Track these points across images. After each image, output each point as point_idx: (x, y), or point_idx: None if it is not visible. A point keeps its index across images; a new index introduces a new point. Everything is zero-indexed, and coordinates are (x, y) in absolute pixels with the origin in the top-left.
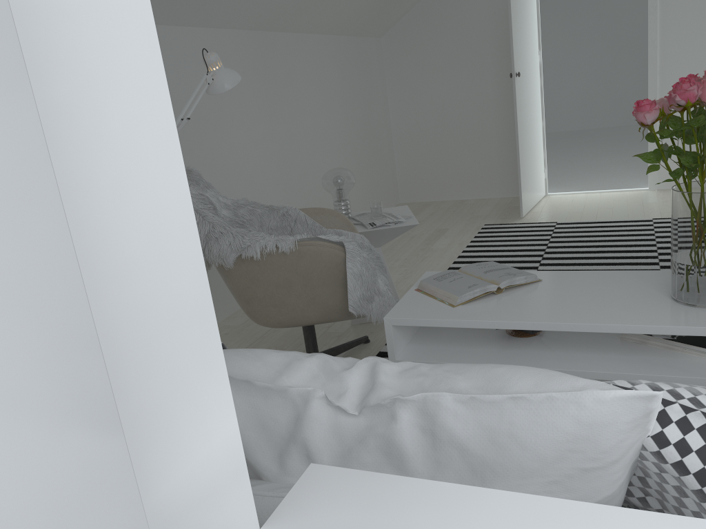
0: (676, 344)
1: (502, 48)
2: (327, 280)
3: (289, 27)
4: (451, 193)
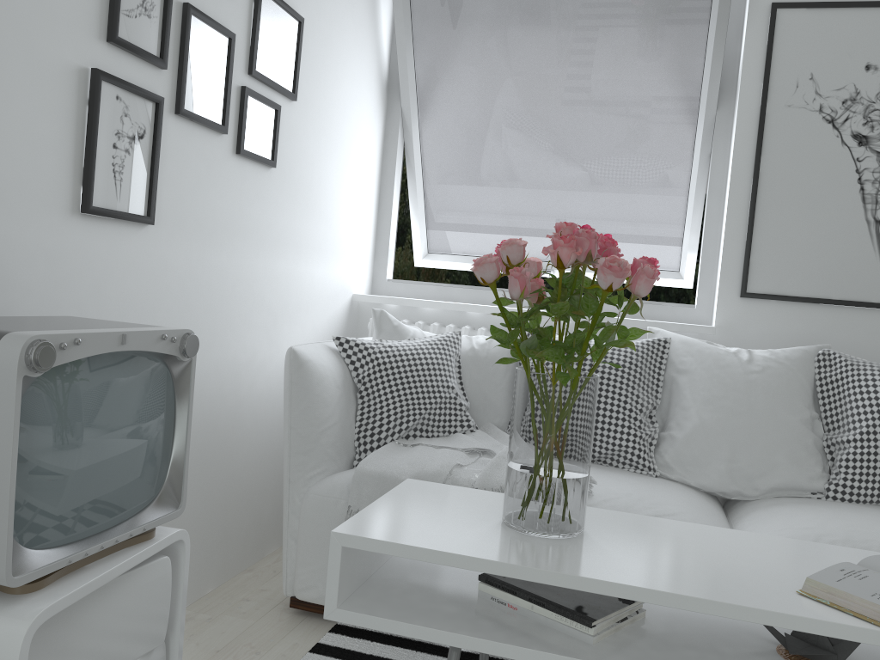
0: None
1: None
2: None
3: None
4: None
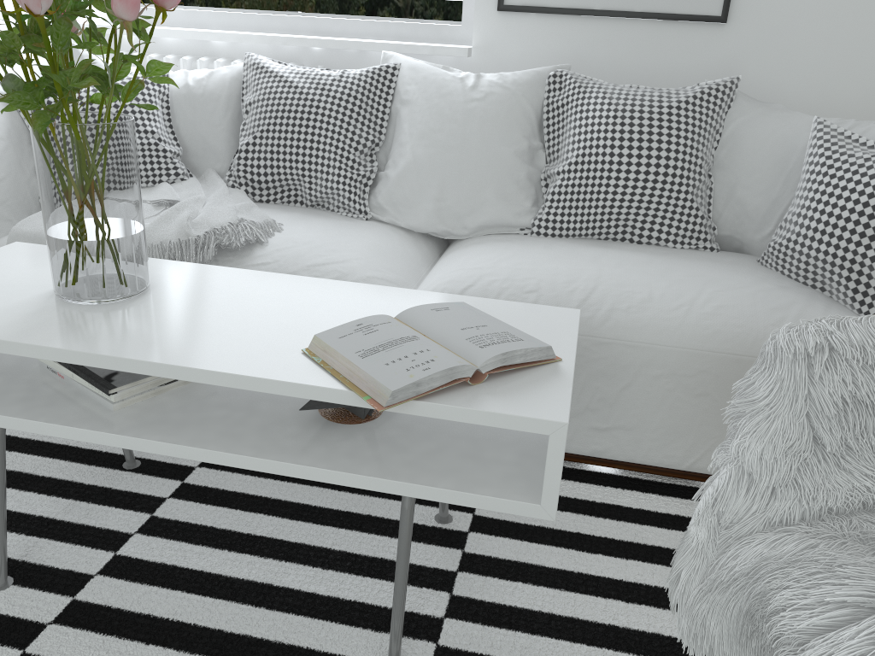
0: None
1: None
2: None
3: None
4: None
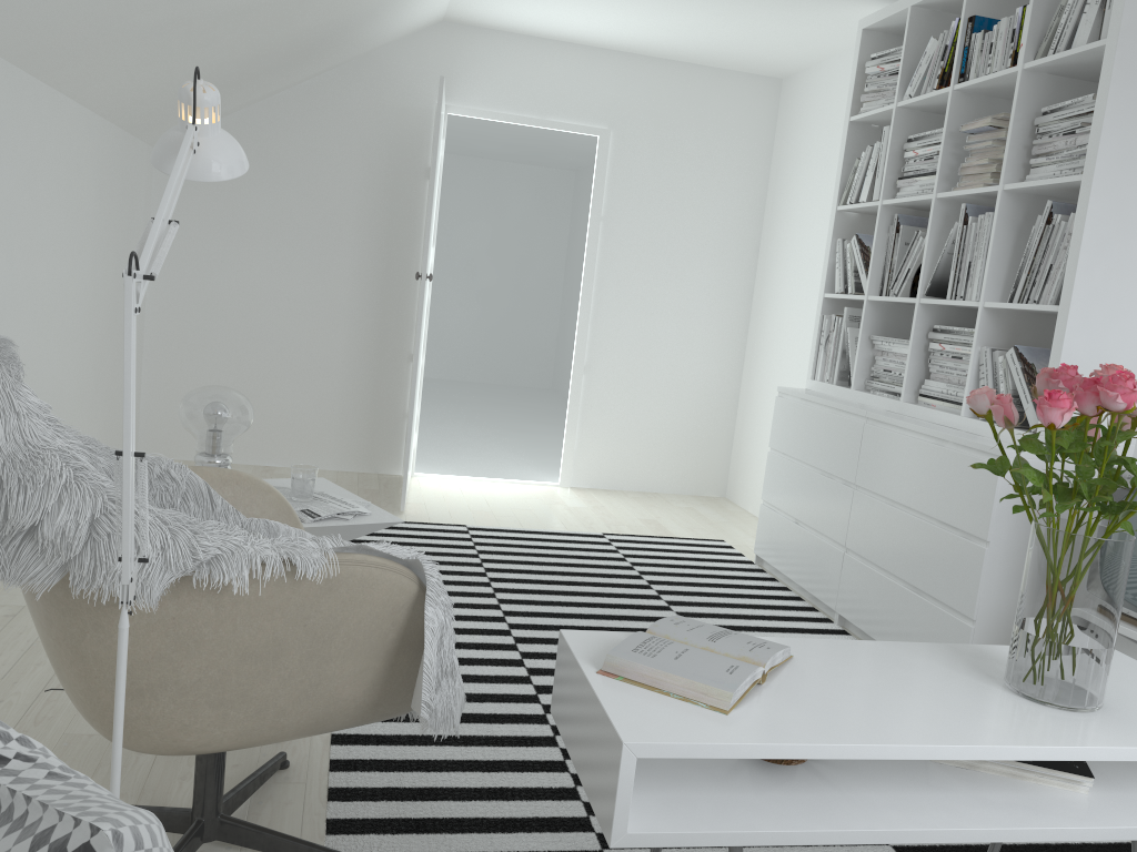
0: (1035, 770)
1: (375, 227)
2: (362, 644)
3: (52, 72)
4: (247, 451)
